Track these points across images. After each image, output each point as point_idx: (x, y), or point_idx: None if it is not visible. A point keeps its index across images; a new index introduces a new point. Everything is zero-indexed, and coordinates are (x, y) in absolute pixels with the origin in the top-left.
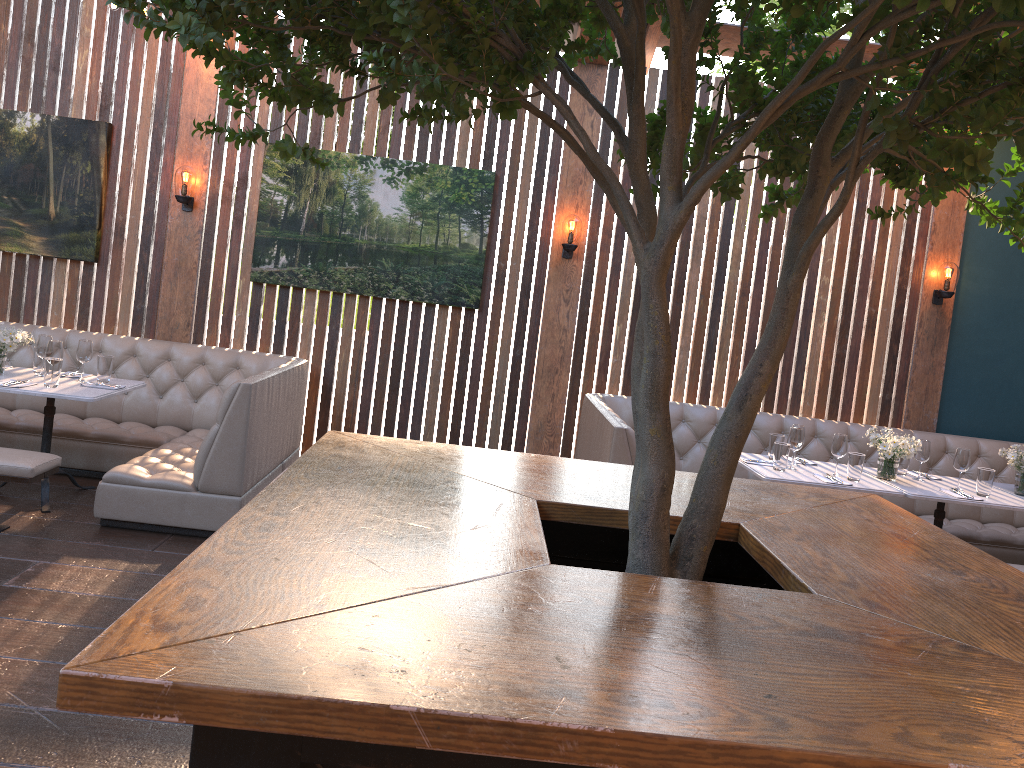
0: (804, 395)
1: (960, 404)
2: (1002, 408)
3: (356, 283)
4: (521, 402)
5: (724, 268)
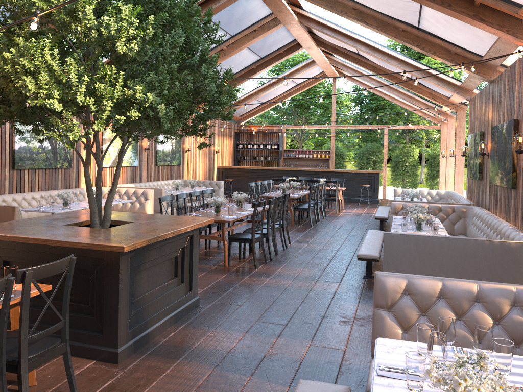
0: None
1: None
2: None
3: None
4: None
5: None
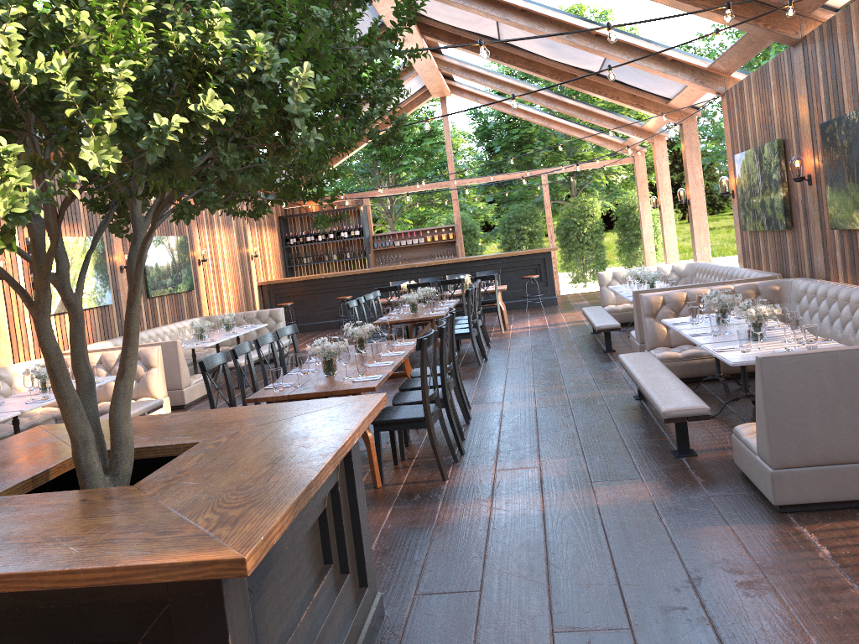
0: None
1: None
2: None
3: None
4: None
5: None
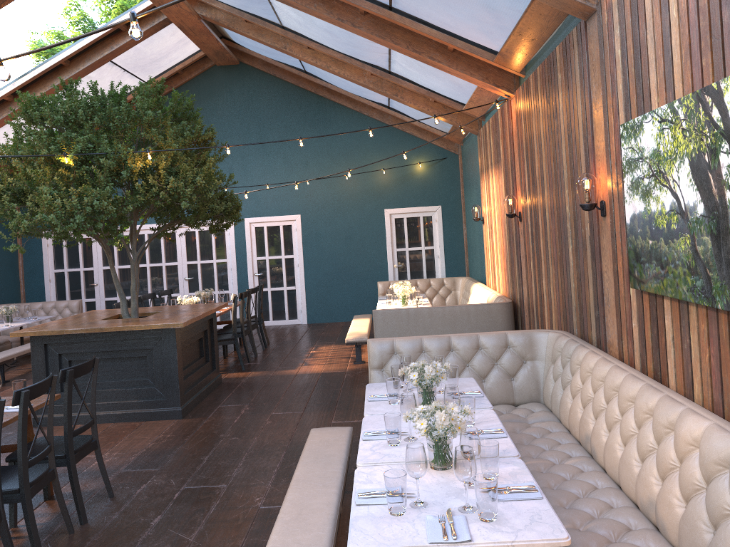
0: None
1: None
2: None
3: None
4: None
5: None
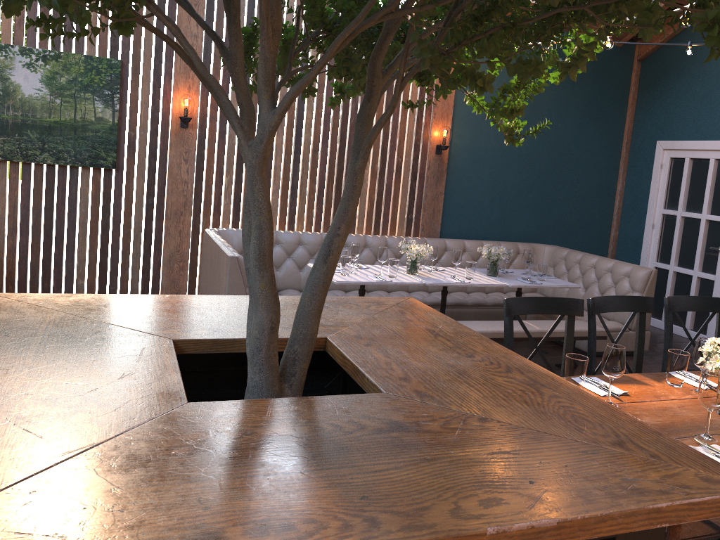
0: (358, 219)
1: (453, 218)
2: (477, 219)
3: (6, 151)
4: (155, 238)
5: (301, 133)
